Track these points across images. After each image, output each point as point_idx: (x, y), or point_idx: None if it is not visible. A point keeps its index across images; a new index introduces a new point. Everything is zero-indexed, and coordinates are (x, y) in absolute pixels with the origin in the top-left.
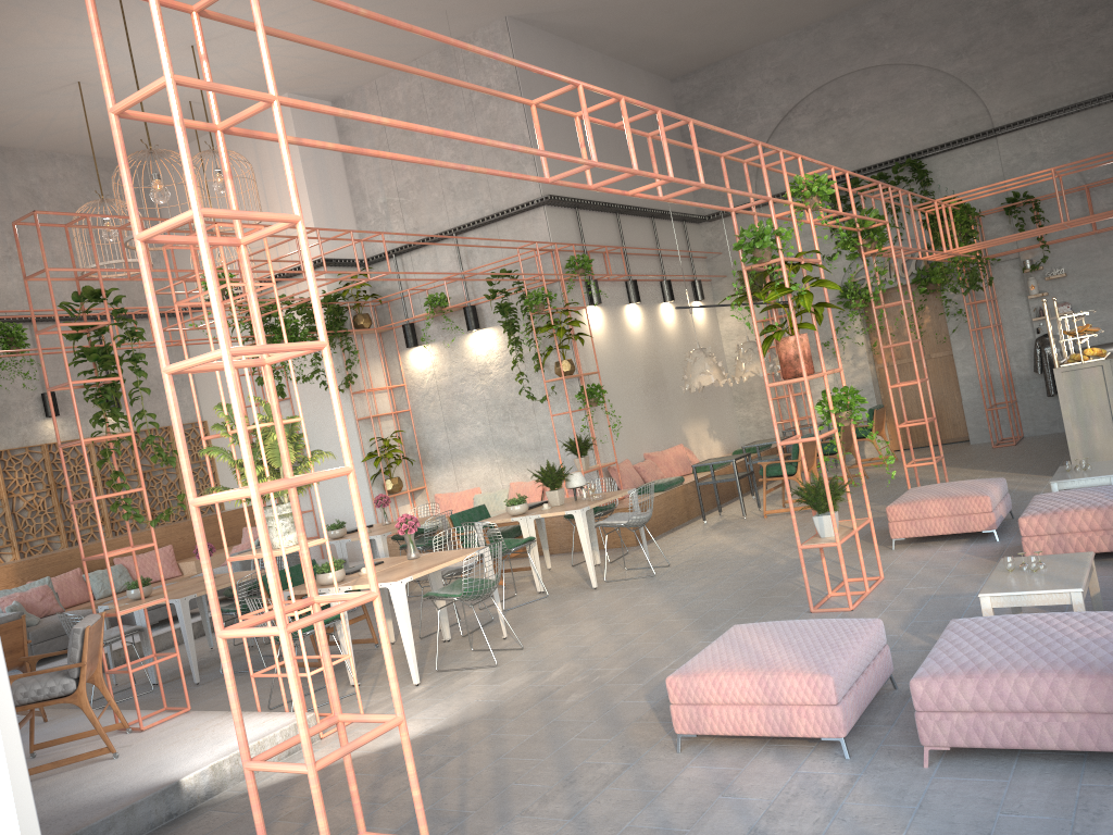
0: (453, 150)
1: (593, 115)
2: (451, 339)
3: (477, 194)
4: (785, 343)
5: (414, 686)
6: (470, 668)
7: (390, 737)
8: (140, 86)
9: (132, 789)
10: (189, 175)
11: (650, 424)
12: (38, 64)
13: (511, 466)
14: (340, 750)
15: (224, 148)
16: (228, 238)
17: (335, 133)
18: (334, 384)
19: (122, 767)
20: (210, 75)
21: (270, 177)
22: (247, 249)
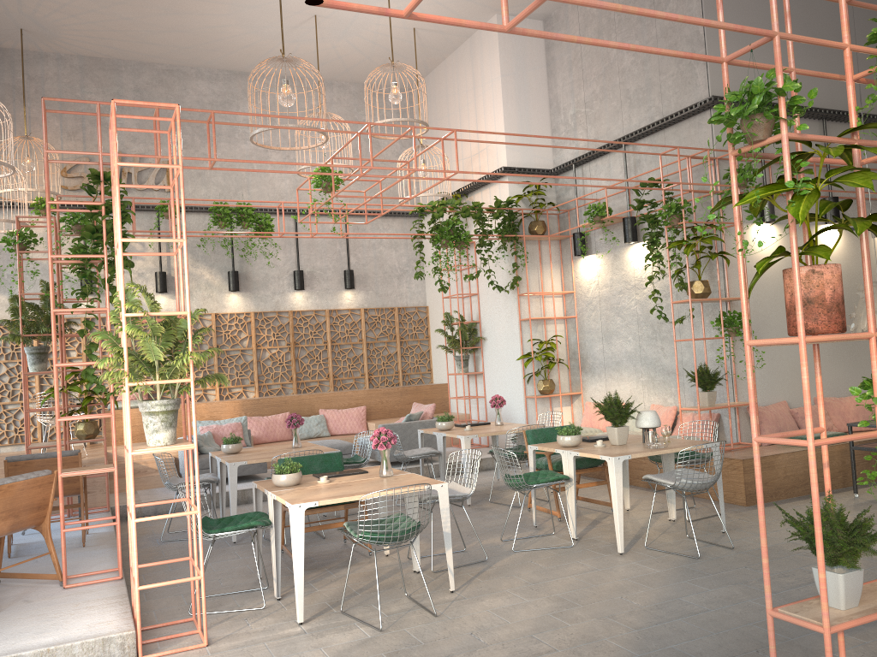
0: (633, 56)
1: (809, 9)
2: (614, 251)
3: (650, 100)
4: (791, 277)
5: (298, 624)
6: (362, 622)
7: None
8: (365, 16)
9: None
10: None
11: (831, 365)
12: (276, 1)
13: (653, 388)
14: None
15: None
16: None
17: (542, 50)
18: None
19: None
20: None
21: (479, 94)
22: None
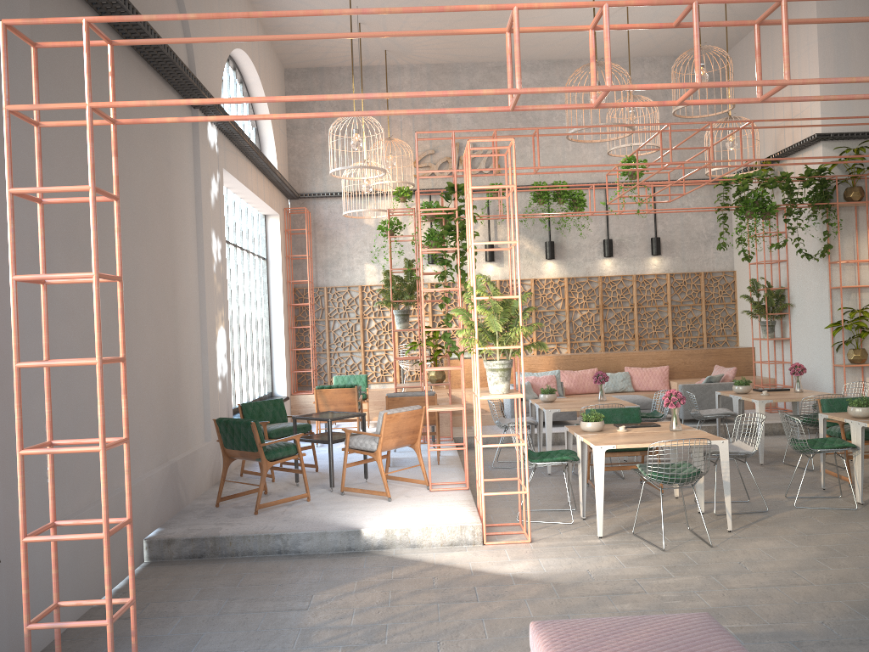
0: None
1: None
2: None
3: None
4: None
5: (598, 537)
6: (648, 542)
7: (498, 565)
8: None
9: (344, 523)
10: (6, 168)
11: None
12: None
13: None
14: (46, 536)
15: (112, 135)
16: (104, 197)
17: (868, 5)
18: (94, 302)
19: (377, 507)
20: (111, 86)
21: (794, 58)
22: (117, 203)
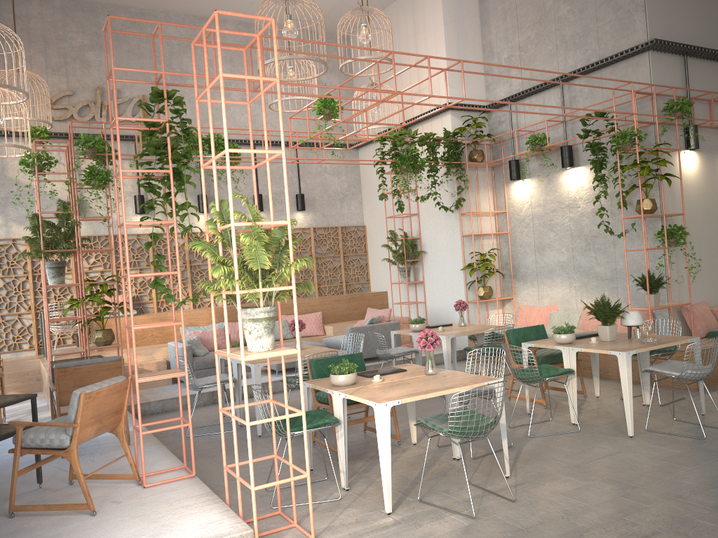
0: (570, 5)
1: None
2: (548, 175)
3: (586, 44)
4: None
5: (386, 514)
6: (448, 510)
7: None
8: None
9: None
10: None
11: None
12: None
13: (586, 292)
14: None
15: None
16: None
17: (476, 1)
18: None
19: (80, 531)
20: None
21: (421, 39)
22: None
